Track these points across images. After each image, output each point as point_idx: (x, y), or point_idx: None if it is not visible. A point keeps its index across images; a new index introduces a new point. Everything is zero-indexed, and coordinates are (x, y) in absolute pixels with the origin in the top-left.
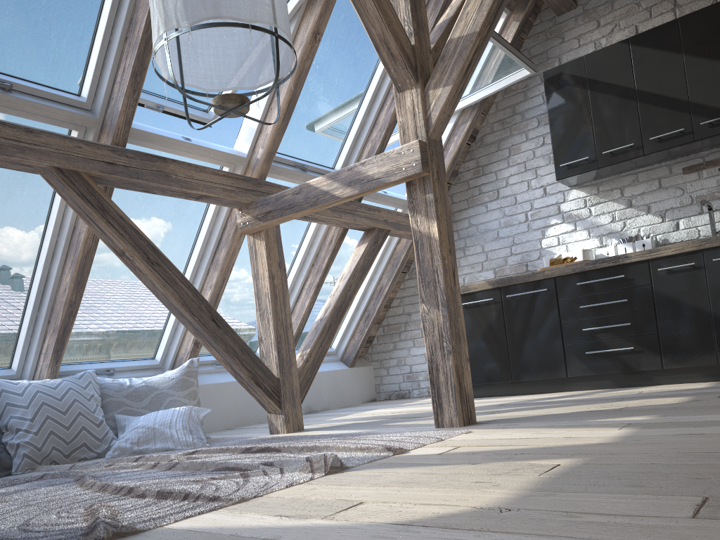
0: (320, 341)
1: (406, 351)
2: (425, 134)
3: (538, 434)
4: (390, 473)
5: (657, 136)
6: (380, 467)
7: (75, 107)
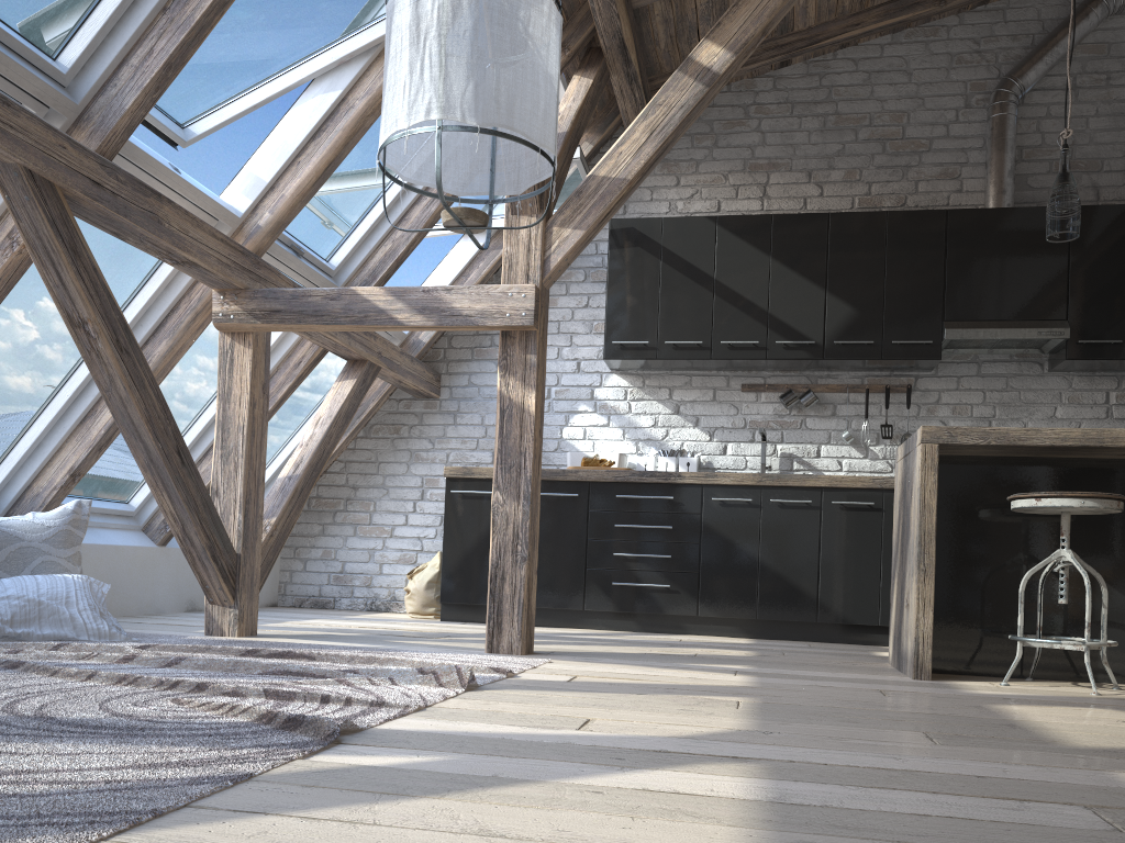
0: (289, 509)
1: (341, 540)
2: (539, 279)
3: (652, 672)
4: (553, 695)
5: (728, 340)
6: (521, 688)
7: (48, 77)
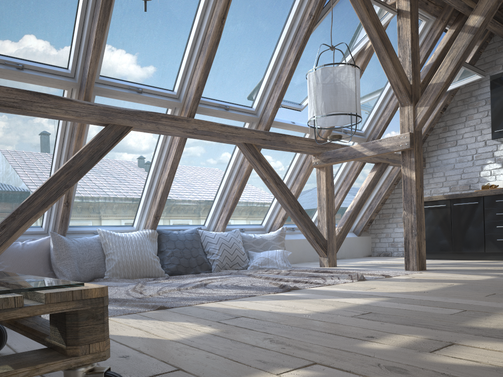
0: (347, 222)
1: (392, 229)
2: (413, 129)
3: (452, 275)
4: (384, 282)
5: None
6: (379, 280)
7: (250, 113)
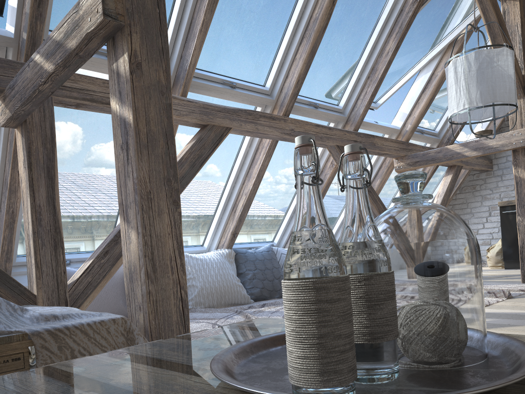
0: None
1: None
2: None
3: None
4: None
5: None
6: None
7: (337, 112)
